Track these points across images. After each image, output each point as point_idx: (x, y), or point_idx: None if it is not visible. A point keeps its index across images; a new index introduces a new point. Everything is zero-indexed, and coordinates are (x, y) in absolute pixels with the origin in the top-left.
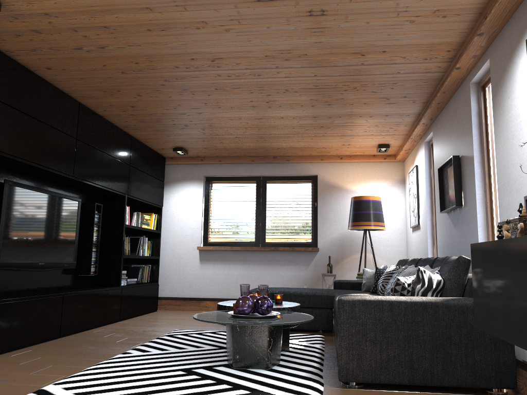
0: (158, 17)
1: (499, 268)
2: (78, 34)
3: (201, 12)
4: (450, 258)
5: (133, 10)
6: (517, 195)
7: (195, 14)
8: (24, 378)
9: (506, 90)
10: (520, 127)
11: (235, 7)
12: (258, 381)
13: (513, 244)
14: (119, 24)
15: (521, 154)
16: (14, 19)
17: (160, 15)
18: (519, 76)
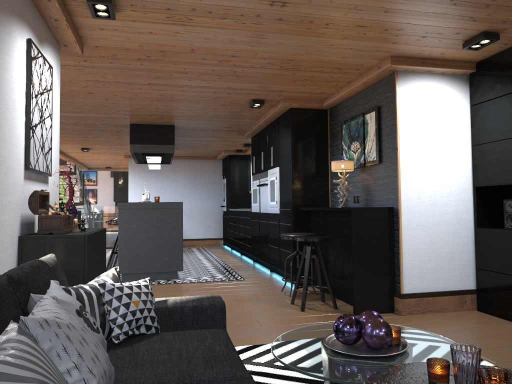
0: (390, 4)
1: (97, 250)
2: (493, 2)
3: (346, 2)
4: (47, 262)
5: (400, 12)
6: (5, 178)
7: (354, 1)
8: (511, 355)
9: (3, 38)
10: (13, 106)
11: (311, 0)
12: (309, 382)
13: (100, 233)
14: (437, 4)
15: (12, 135)
16: (509, 21)
17: (385, 5)
18: (16, 52)
